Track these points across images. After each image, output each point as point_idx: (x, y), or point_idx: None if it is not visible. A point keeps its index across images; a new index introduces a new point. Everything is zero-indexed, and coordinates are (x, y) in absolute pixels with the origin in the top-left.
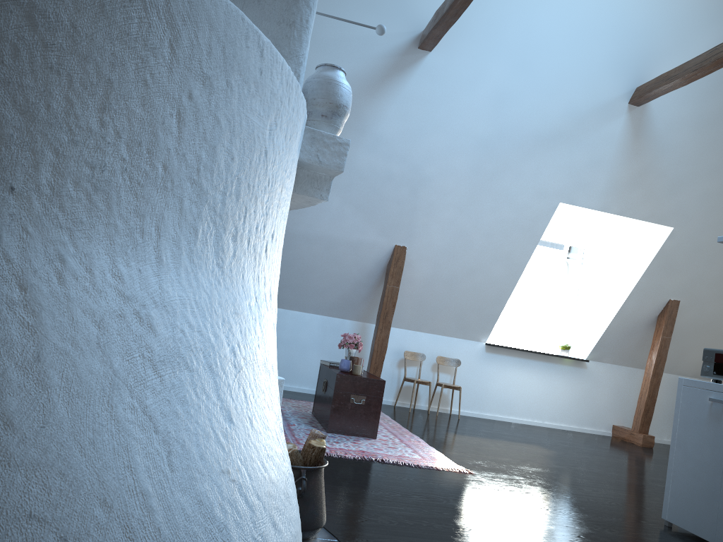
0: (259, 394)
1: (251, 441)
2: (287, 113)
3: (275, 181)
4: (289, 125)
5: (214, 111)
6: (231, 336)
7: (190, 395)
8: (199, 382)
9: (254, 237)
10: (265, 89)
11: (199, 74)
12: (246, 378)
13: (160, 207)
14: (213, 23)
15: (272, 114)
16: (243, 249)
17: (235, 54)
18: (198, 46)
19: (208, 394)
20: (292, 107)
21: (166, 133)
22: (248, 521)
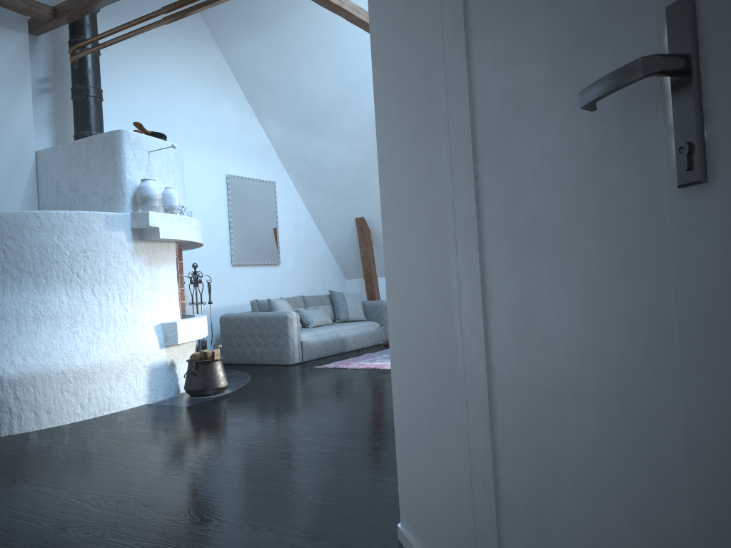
0: (53, 325)
1: (29, 338)
2: (72, 226)
3: (73, 251)
4: (78, 228)
5: (18, 244)
6: (36, 309)
7: (2, 327)
8: (9, 323)
9: (62, 274)
10: (47, 226)
11: (8, 237)
12: (41, 321)
13: (3, 278)
14: (8, 221)
15: (56, 232)
16: (54, 280)
17: (22, 224)
18: (4, 230)
19: (12, 326)
20: (77, 222)
21: (0, 258)
22: (7, 356)
